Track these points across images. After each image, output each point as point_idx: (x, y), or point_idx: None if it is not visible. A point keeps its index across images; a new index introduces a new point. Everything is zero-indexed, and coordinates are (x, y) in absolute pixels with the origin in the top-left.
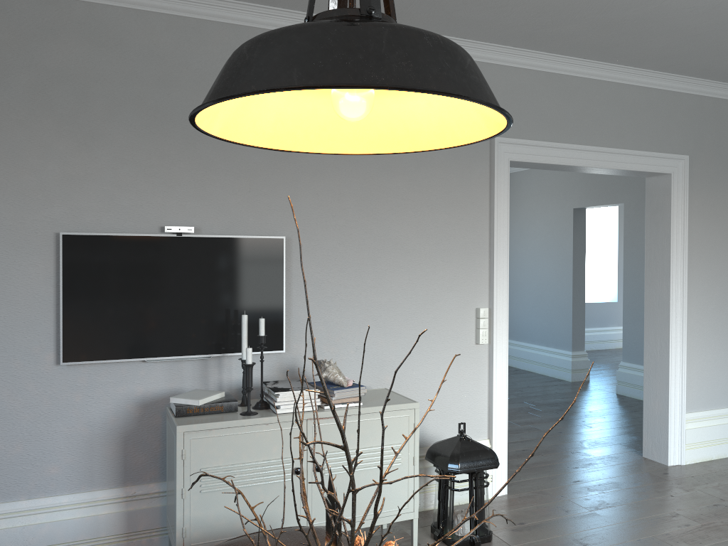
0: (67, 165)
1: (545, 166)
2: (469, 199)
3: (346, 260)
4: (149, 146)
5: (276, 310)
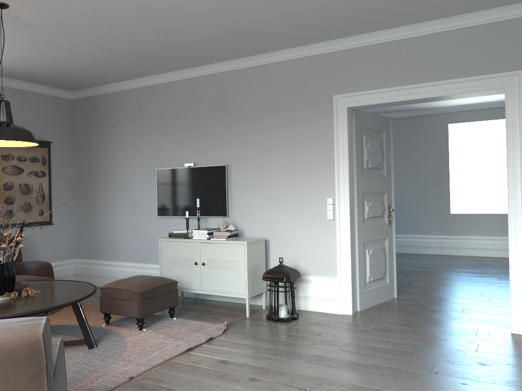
0: (159, 144)
1: (386, 104)
2: (321, 134)
3: (255, 174)
4: (181, 132)
5: (223, 198)
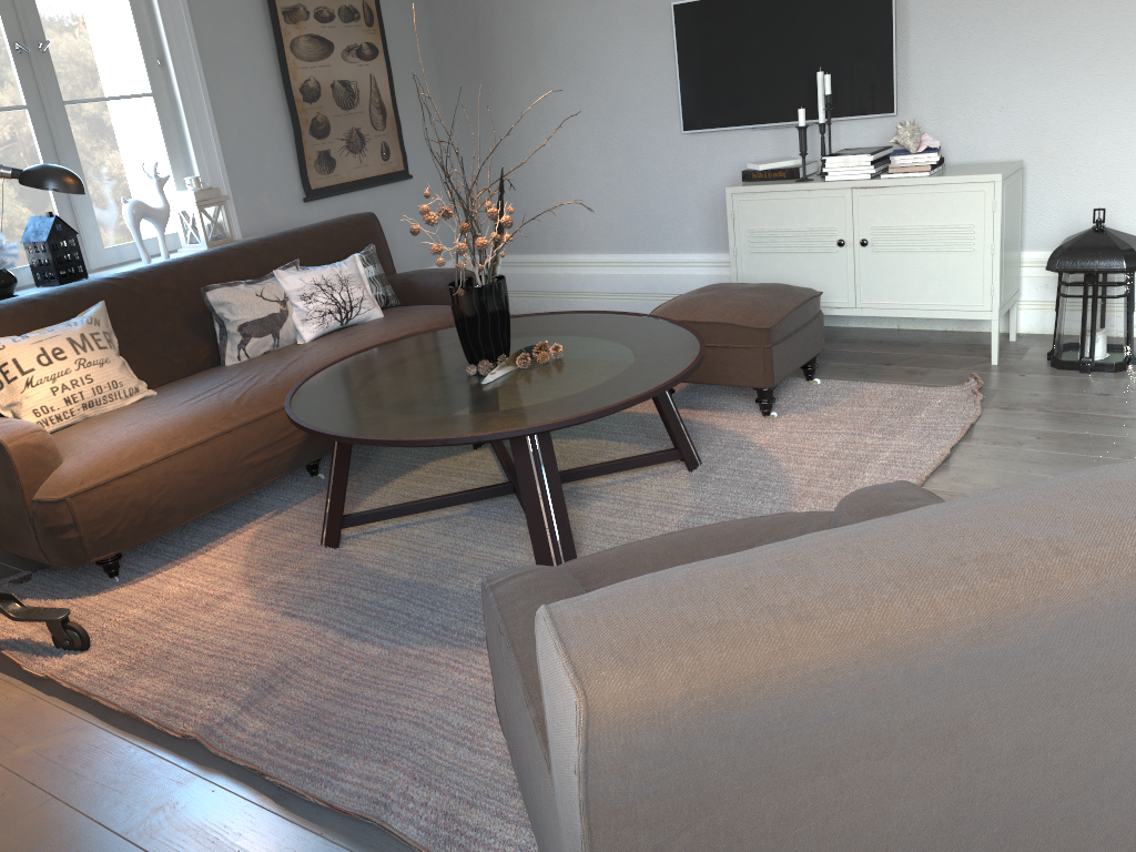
0: None
1: None
2: None
3: None
4: None
5: (883, 63)
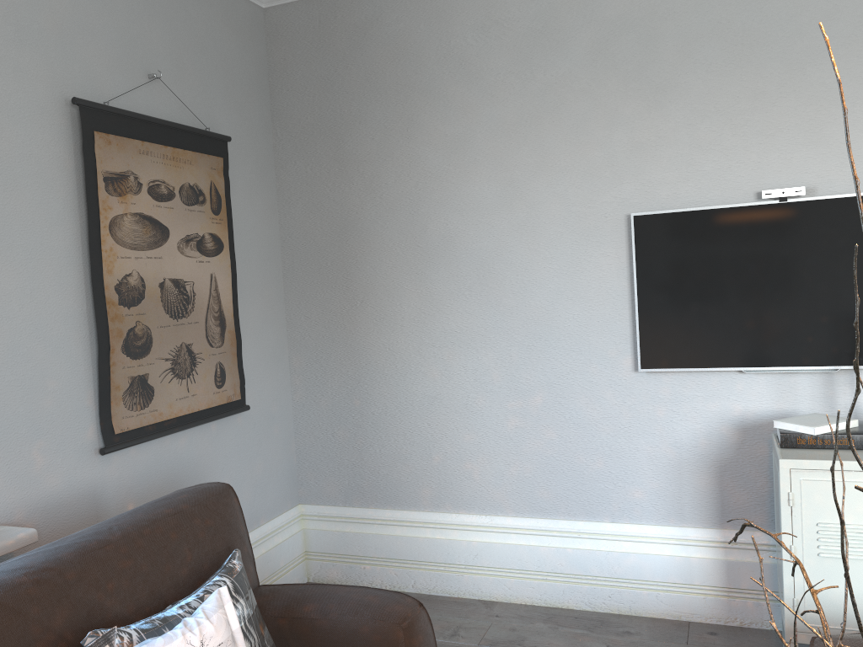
0: (635, 131)
1: None
2: None
3: None
4: (736, 87)
5: None
